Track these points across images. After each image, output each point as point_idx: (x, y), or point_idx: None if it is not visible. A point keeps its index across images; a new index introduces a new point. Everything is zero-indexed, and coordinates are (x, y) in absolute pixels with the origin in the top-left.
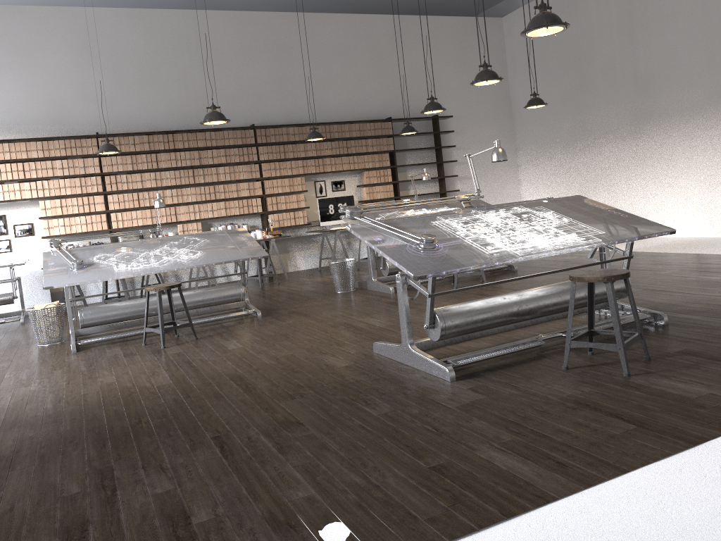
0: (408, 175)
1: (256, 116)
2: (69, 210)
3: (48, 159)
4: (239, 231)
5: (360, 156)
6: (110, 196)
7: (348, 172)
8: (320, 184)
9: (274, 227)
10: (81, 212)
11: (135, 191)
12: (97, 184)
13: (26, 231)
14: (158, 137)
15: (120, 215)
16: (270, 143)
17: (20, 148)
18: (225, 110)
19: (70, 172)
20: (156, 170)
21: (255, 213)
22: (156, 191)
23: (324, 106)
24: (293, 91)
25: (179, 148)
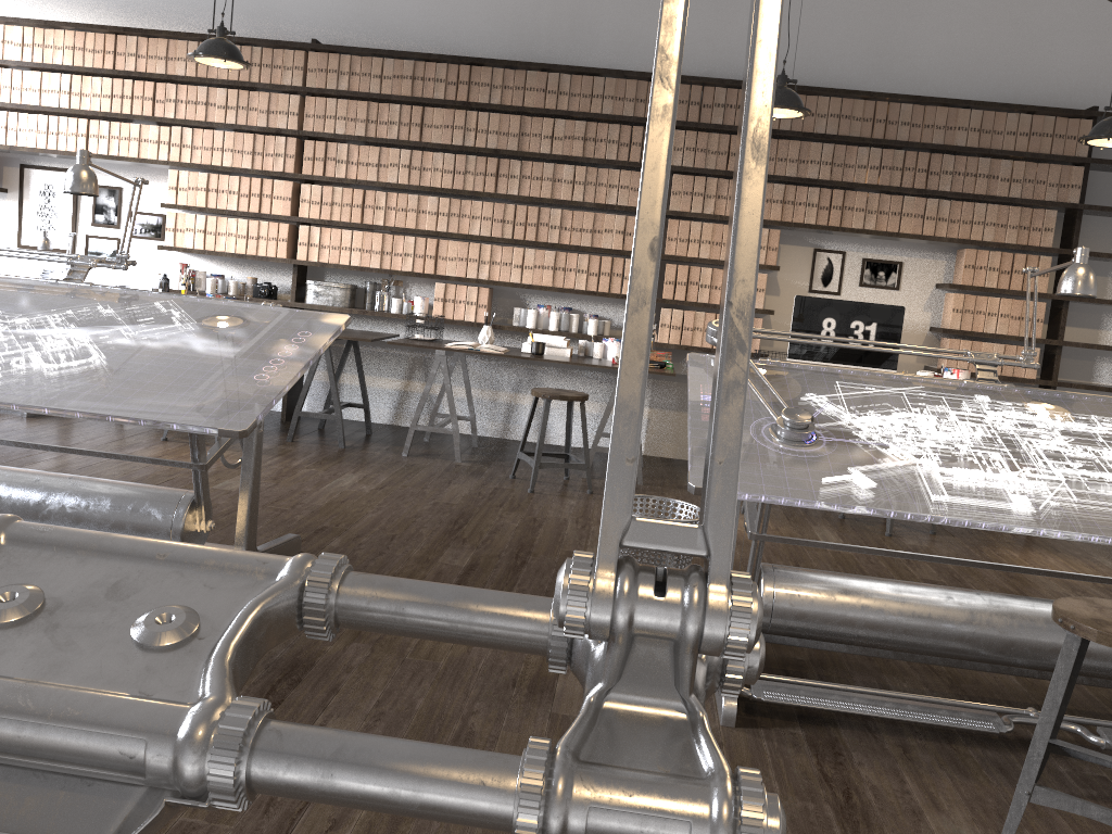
0: (1110, 287)
1: (698, 55)
2: (220, 200)
3: (204, 83)
4: (316, 322)
5: (961, 204)
6: (306, 187)
7: (919, 244)
8: (828, 258)
9: (666, 343)
10: (242, 209)
11: (375, 189)
12: (286, 154)
13: (151, 229)
14: (436, 67)
15: (316, 234)
16: (708, 125)
17: (157, 50)
18: (622, 30)
19: (238, 118)
20: (415, 145)
21: (624, 297)
22: (405, 196)
23: (897, 51)
24: (816, 2)
25: (478, 103)
